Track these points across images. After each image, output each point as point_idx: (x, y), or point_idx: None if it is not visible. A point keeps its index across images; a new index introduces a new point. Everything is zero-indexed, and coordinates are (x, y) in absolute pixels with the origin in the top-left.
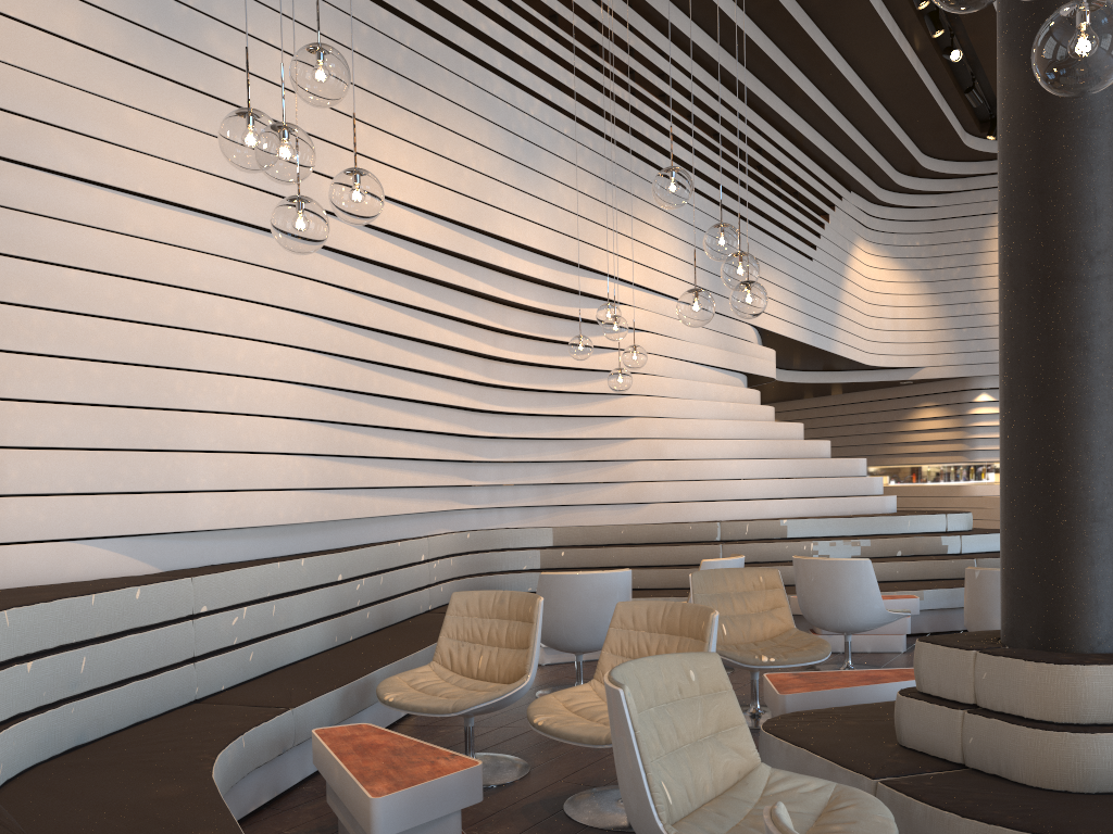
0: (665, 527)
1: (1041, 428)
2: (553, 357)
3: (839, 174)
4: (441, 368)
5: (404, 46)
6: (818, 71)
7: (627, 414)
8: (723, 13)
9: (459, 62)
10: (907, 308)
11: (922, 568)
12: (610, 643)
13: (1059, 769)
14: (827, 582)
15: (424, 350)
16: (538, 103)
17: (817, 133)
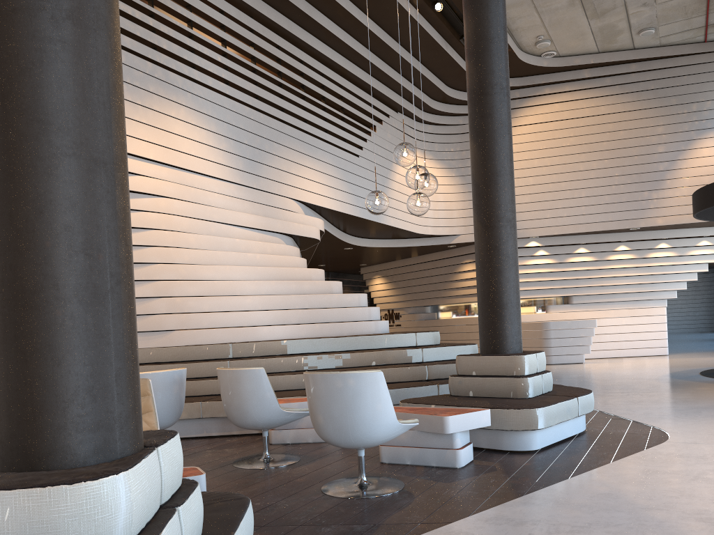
0: (187, 348)
1: None
2: None
3: (383, 98)
4: None
5: None
6: (339, 16)
7: (150, 261)
8: None
9: None
10: (446, 194)
11: (385, 374)
12: None
13: None
14: (232, 388)
15: None
16: None
17: (356, 66)
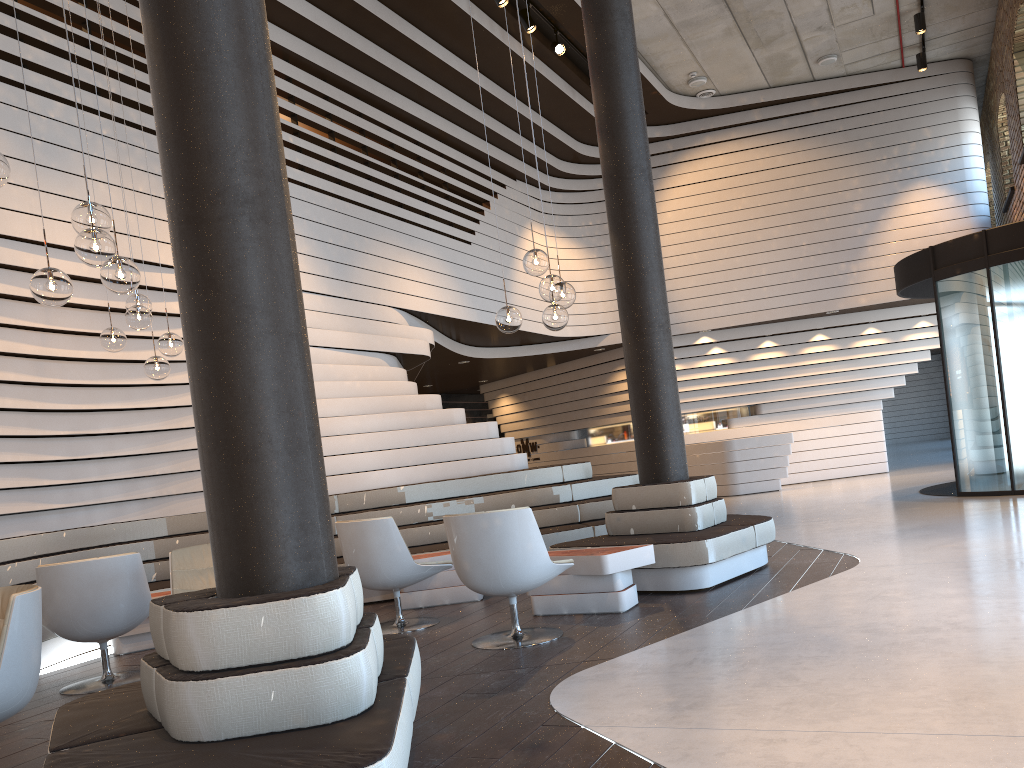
0: None
1: (197, 374)
2: (130, 352)
3: (497, 164)
4: None
5: None
6: (434, 69)
7: None
8: (303, 17)
9: None
10: (587, 282)
11: None
12: None
13: (188, 720)
14: (357, 543)
15: None
16: (61, 106)
17: (459, 127)
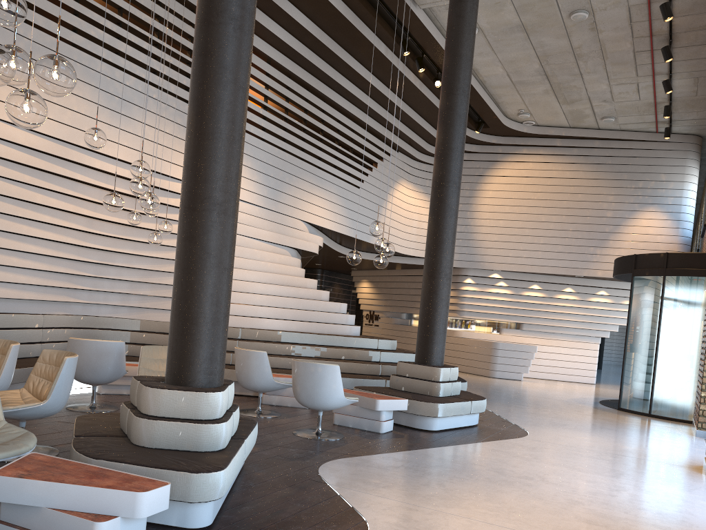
0: None
1: (178, 278)
2: (141, 222)
3: (387, 141)
4: (49, 219)
5: (28, 38)
6: (358, 81)
7: None
8: (284, 41)
9: (70, 51)
10: None
11: (349, 366)
12: (35, 370)
13: (141, 435)
14: (244, 362)
15: (34, 207)
16: (133, 79)
17: (368, 115)
